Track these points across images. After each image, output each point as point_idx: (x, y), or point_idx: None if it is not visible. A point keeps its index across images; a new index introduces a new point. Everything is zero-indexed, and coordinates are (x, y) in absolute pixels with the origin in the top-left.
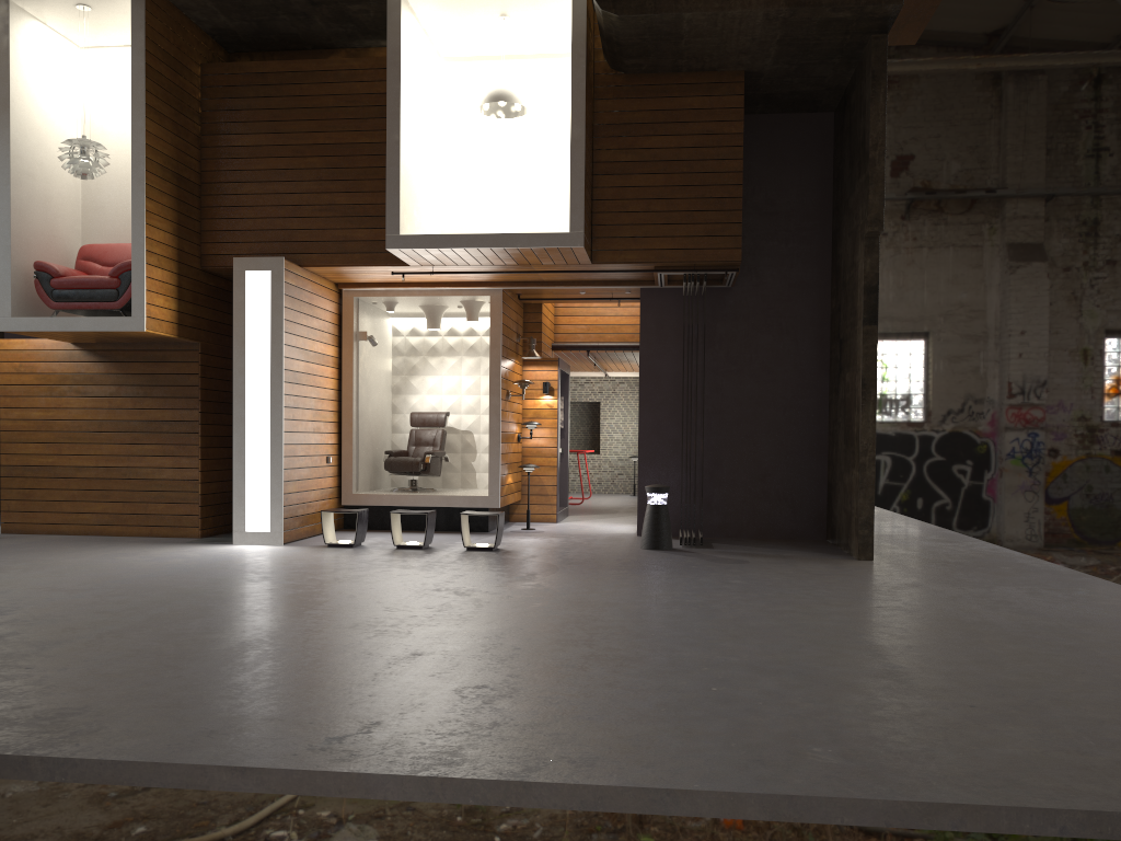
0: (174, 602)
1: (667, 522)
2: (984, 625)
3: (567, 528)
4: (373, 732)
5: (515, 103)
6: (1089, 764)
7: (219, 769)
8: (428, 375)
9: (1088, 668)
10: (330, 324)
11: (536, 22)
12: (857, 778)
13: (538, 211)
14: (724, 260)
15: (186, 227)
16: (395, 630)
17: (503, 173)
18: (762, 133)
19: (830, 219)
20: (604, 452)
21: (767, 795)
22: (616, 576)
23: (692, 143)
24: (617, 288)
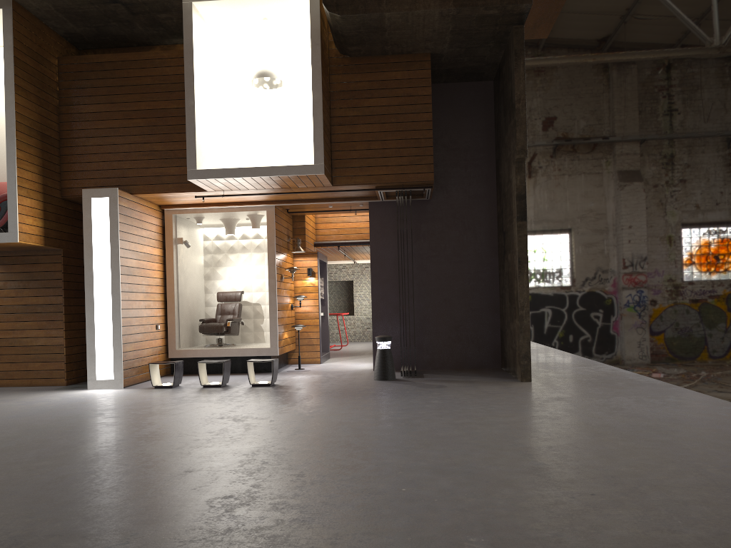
0: (23, 437)
1: (391, 361)
2: (604, 427)
3: (327, 367)
4: (130, 542)
5: (275, 78)
6: (678, 542)
7: None
8: (229, 266)
9: (676, 458)
10: (155, 233)
11: (288, 23)
12: None
13: (296, 152)
14: (422, 180)
15: (49, 169)
16: (179, 451)
17: (271, 127)
18: (446, 95)
19: (494, 152)
20: (357, 314)
21: None
22: (352, 401)
23: (397, 103)
24: (354, 203)
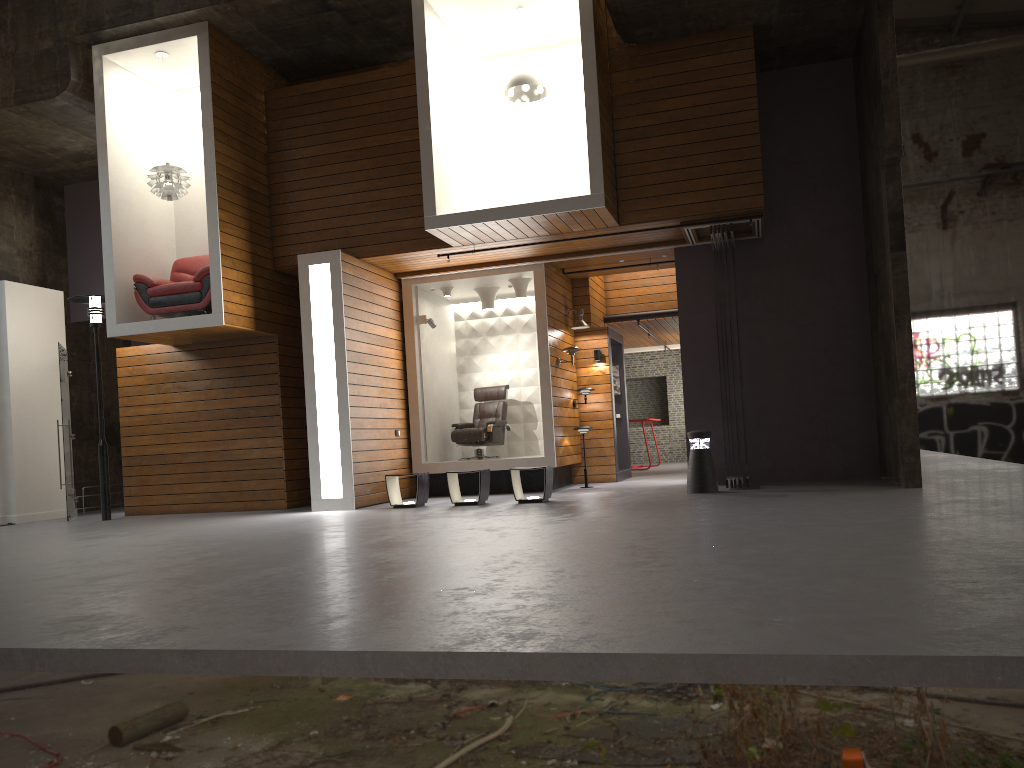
0: (229, 548)
1: (710, 466)
2: (1020, 524)
3: (624, 484)
4: (333, 622)
5: (537, 86)
6: None
7: (171, 653)
8: (488, 353)
9: None
10: (391, 310)
11: (551, 10)
12: (809, 639)
13: (569, 186)
14: (747, 207)
15: (258, 233)
16: (410, 555)
17: (535, 155)
18: (781, 87)
19: (857, 161)
20: (673, 423)
21: (701, 655)
22: (650, 511)
23: (707, 101)
24: (653, 252)
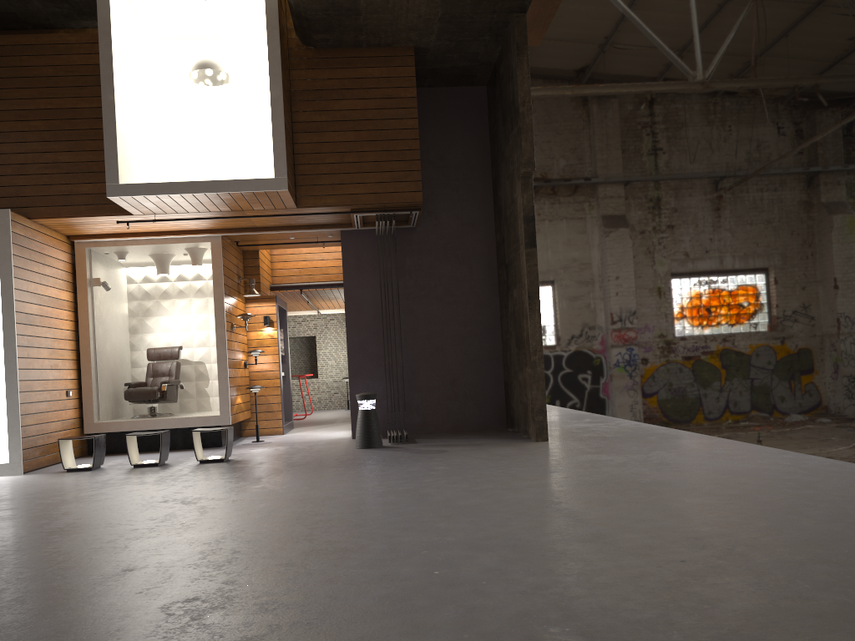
0: None
1: (376, 424)
2: (658, 484)
3: (292, 438)
4: None
5: (220, 72)
6: (820, 611)
7: None
8: (162, 315)
9: (761, 512)
10: (63, 272)
11: (235, 4)
12: None
13: (248, 167)
14: (408, 201)
15: None
16: (112, 546)
17: (215, 136)
18: (431, 102)
19: (490, 170)
20: (322, 376)
21: None
22: (335, 473)
23: (375, 106)
24: (321, 232)
